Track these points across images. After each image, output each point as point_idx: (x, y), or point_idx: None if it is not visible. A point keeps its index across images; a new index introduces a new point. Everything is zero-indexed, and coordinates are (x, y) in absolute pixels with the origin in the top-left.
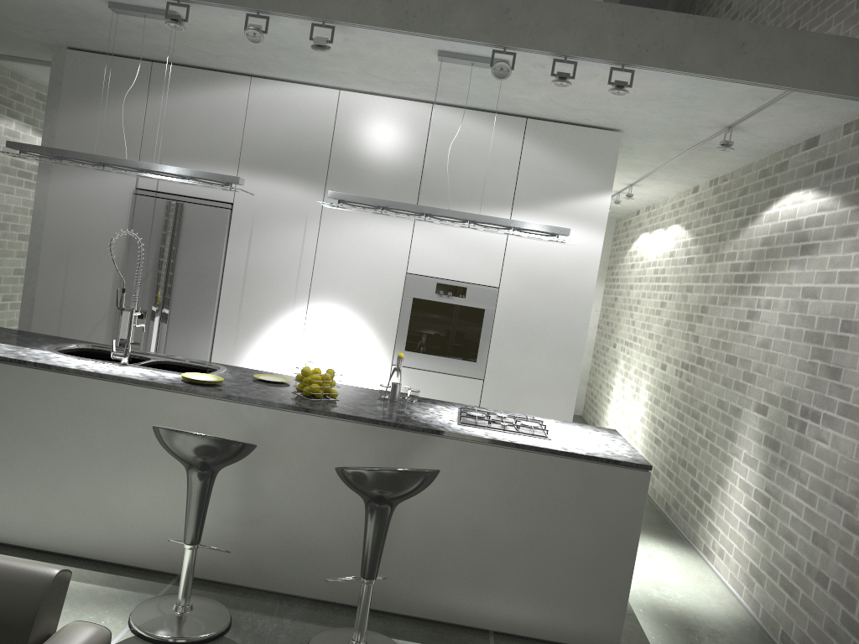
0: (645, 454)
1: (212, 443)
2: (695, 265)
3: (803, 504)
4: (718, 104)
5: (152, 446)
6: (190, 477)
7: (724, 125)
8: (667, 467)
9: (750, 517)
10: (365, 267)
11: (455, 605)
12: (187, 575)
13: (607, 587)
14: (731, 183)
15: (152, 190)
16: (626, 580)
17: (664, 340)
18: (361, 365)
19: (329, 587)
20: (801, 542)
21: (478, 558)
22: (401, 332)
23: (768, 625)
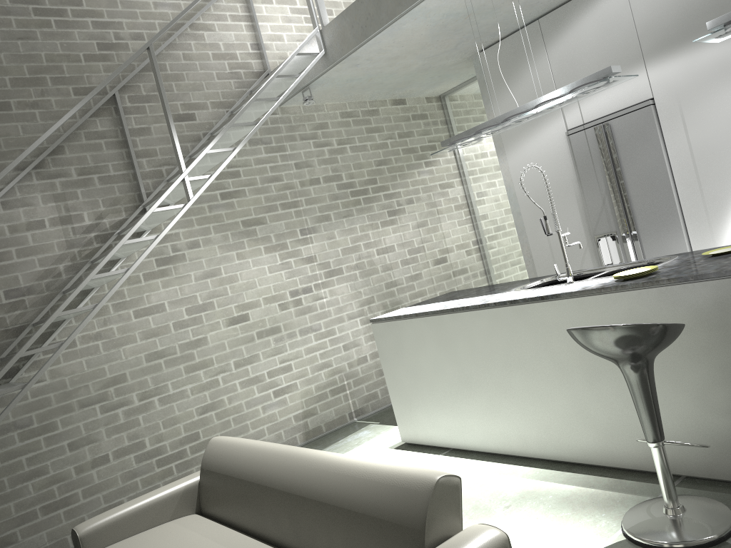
0: None
1: (617, 332)
2: None
3: None
4: None
5: None
6: (622, 373)
7: None
8: None
9: None
10: None
11: None
12: (662, 475)
13: None
14: None
15: (581, 125)
16: None
17: None
18: None
19: None
20: None
21: None
22: None
23: None
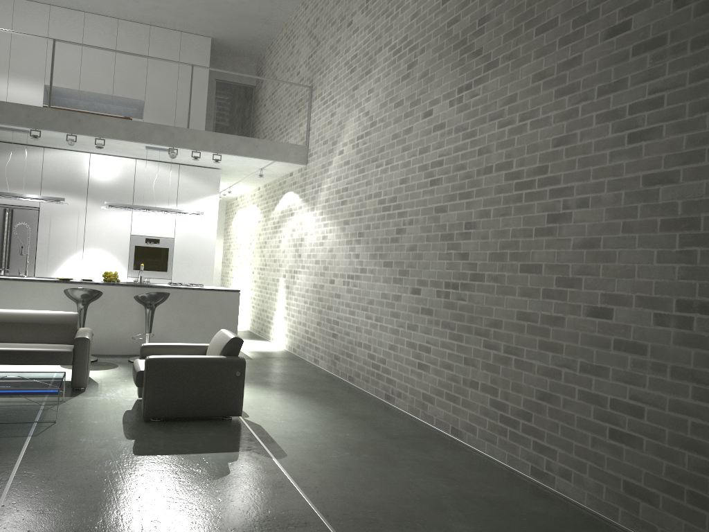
0: (249, 315)
1: (91, 291)
2: (261, 223)
3: (295, 303)
4: (254, 163)
5: (50, 305)
6: (79, 306)
7: (259, 168)
8: (258, 315)
9: (283, 317)
10: (110, 233)
11: None
12: None
13: None
14: (270, 187)
15: None
16: (235, 330)
17: (252, 260)
18: None
19: (128, 349)
20: (295, 315)
21: (183, 330)
22: (131, 261)
23: (290, 349)
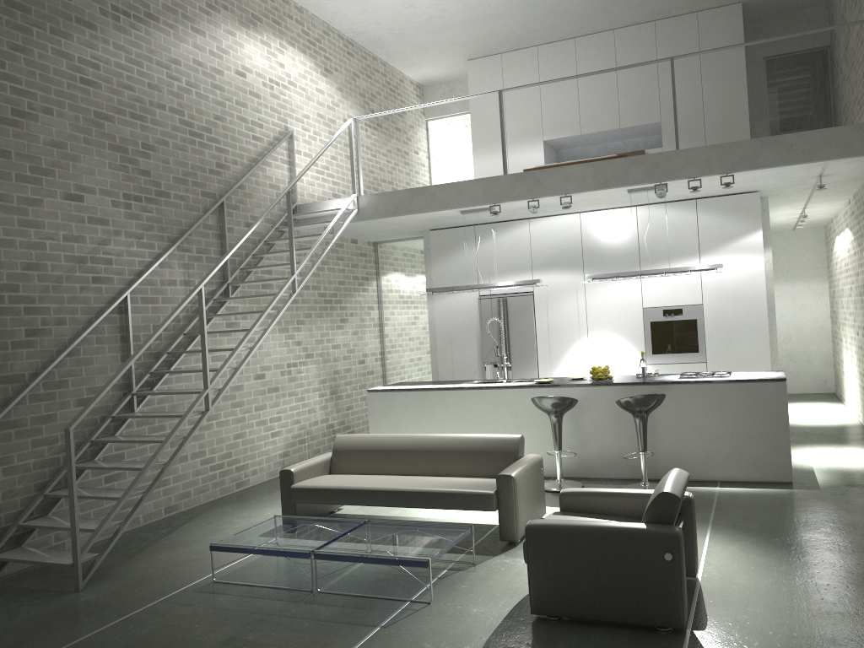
0: (861, 400)
1: (558, 399)
2: (856, 256)
3: None
4: (798, 171)
5: (528, 416)
6: (551, 419)
7: (816, 176)
8: None
9: None
10: (617, 310)
11: (696, 470)
12: (559, 465)
13: (777, 447)
14: (859, 197)
15: (487, 295)
16: (786, 441)
17: (855, 314)
18: (627, 368)
19: (628, 471)
20: None
21: (702, 443)
22: (647, 344)
23: None
